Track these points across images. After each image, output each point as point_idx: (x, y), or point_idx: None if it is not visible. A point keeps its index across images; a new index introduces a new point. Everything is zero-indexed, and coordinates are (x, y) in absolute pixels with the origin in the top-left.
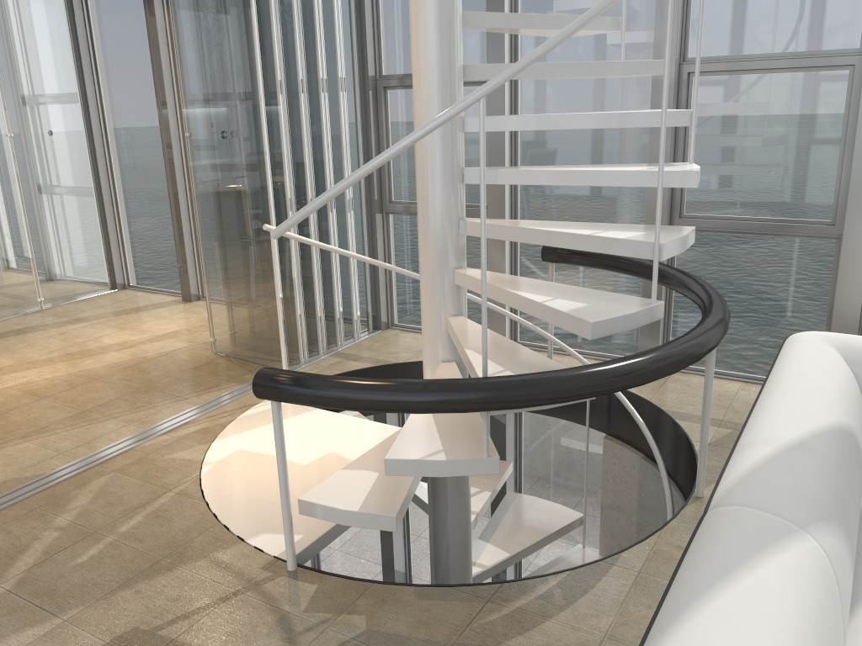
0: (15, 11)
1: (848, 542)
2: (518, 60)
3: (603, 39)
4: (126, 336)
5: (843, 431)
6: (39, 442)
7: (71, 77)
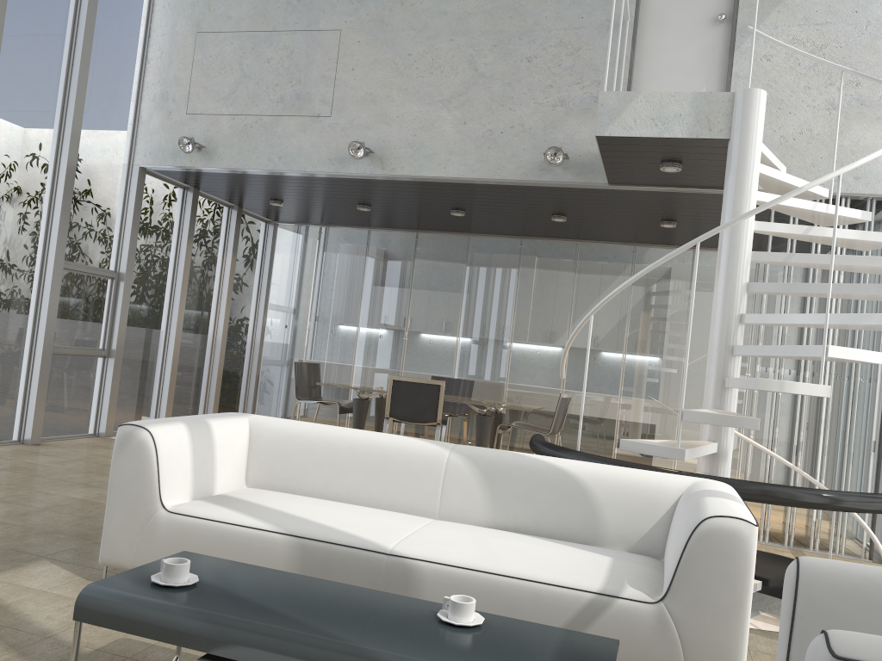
0: None
1: (486, 483)
2: None
3: None
4: None
5: (564, 472)
6: None
7: None
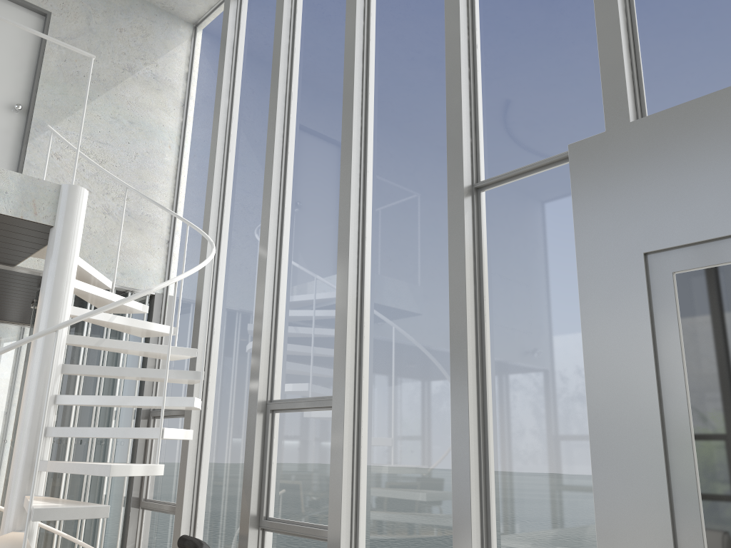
0: (7, 365)
1: None
2: (207, 399)
3: (241, 387)
4: None
5: None
6: None
7: None
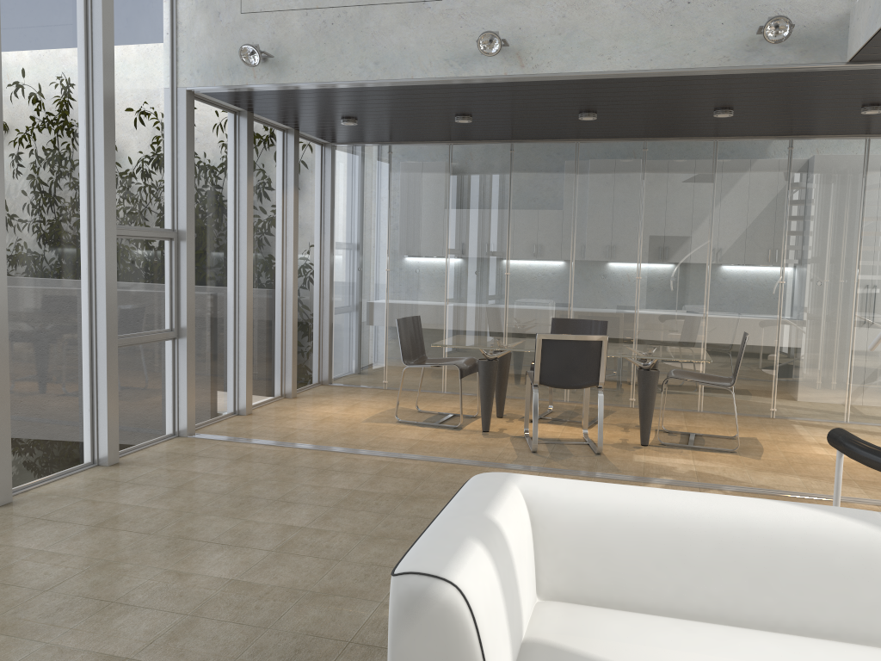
0: None
1: None
2: None
3: None
4: None
5: None
6: (804, 480)
7: None
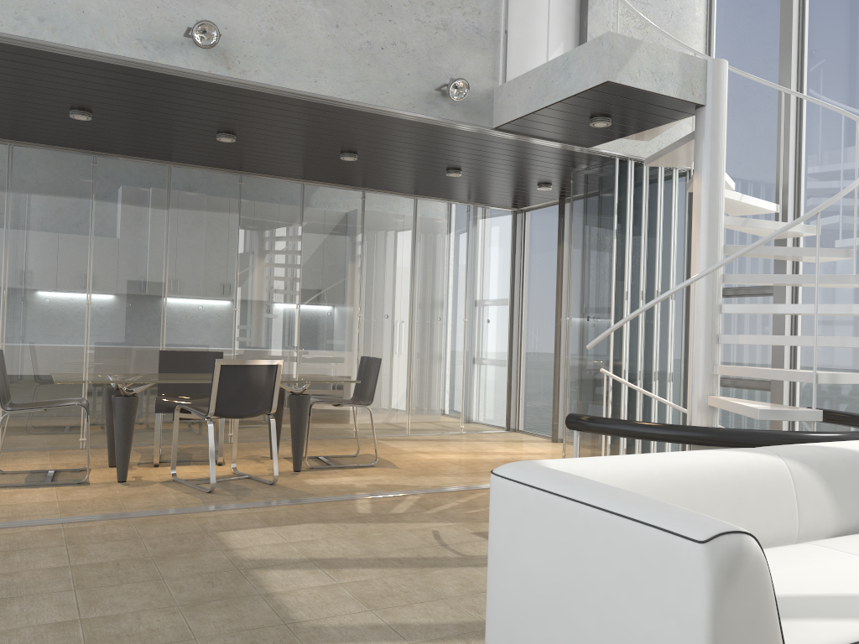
0: (482, 248)
1: (828, 487)
2: None
3: None
4: (510, 450)
5: None
6: (453, 477)
7: (506, 288)
